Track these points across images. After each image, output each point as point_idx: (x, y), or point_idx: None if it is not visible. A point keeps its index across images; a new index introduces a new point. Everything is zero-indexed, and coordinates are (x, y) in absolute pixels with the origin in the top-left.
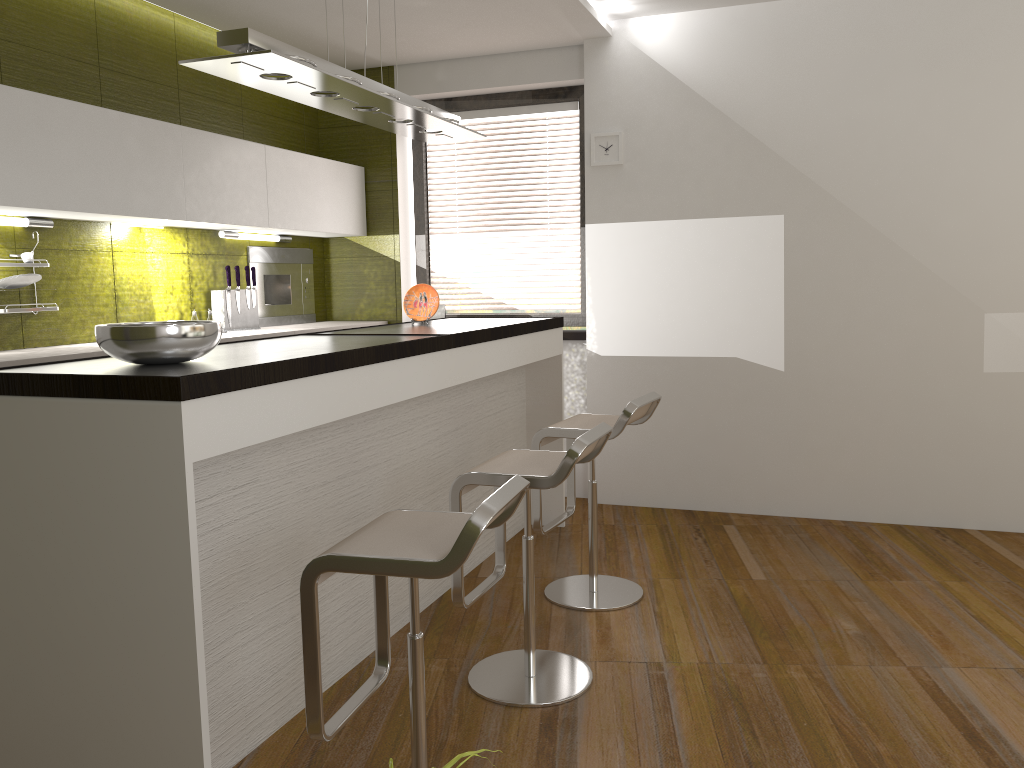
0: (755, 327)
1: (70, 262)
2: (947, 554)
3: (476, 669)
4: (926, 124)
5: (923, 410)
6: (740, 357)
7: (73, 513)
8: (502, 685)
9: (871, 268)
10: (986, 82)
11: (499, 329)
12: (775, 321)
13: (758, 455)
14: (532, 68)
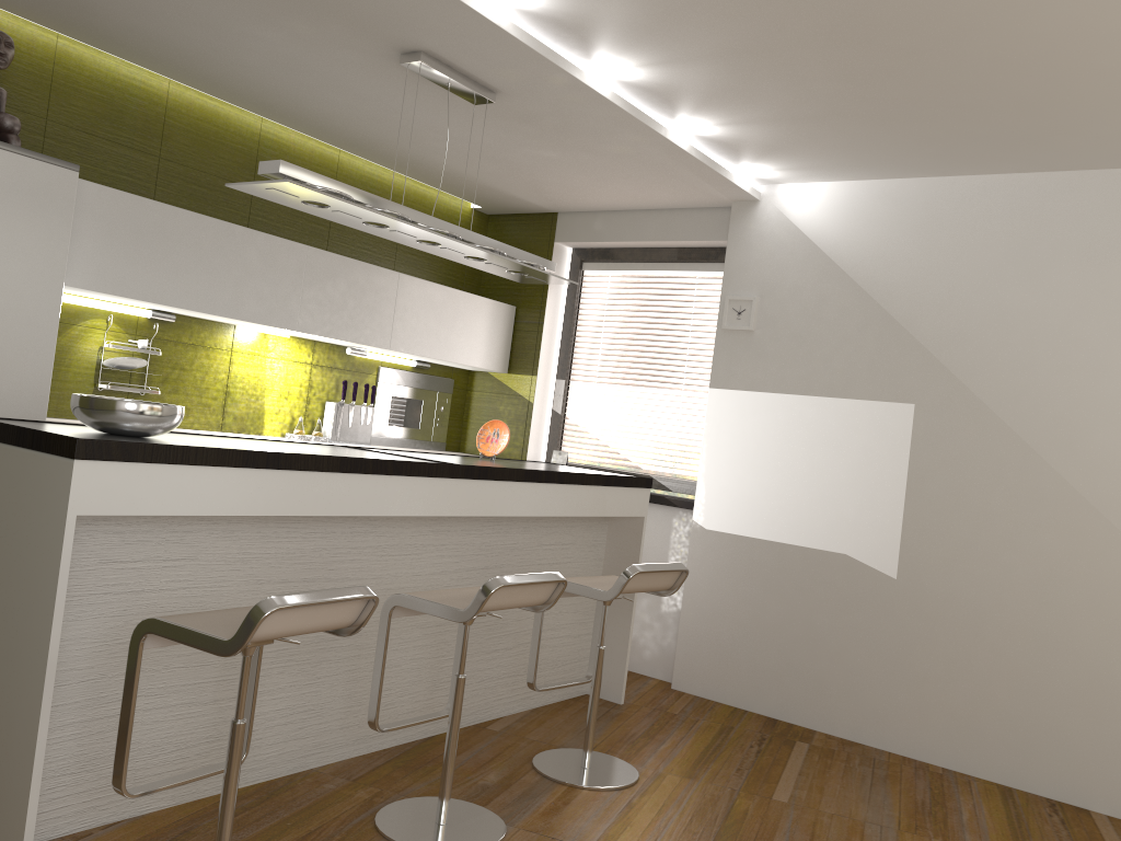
0: (870, 524)
1: (187, 354)
2: (1037, 830)
3: (395, 804)
4: (1084, 322)
5: (1052, 653)
6: (850, 555)
7: None
8: (404, 824)
9: (1006, 476)
10: None
11: (539, 472)
12: (892, 520)
13: (857, 670)
14: (683, 226)
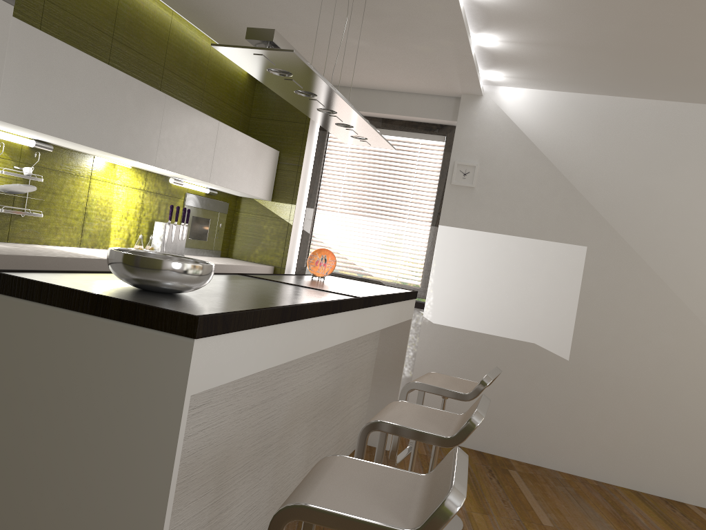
0: (552, 324)
1: (58, 180)
2: (680, 524)
3: None
4: (700, 203)
5: (667, 408)
6: (537, 344)
7: (62, 419)
8: None
9: (645, 297)
10: None
11: (386, 296)
12: (568, 322)
13: (539, 419)
14: (418, 106)
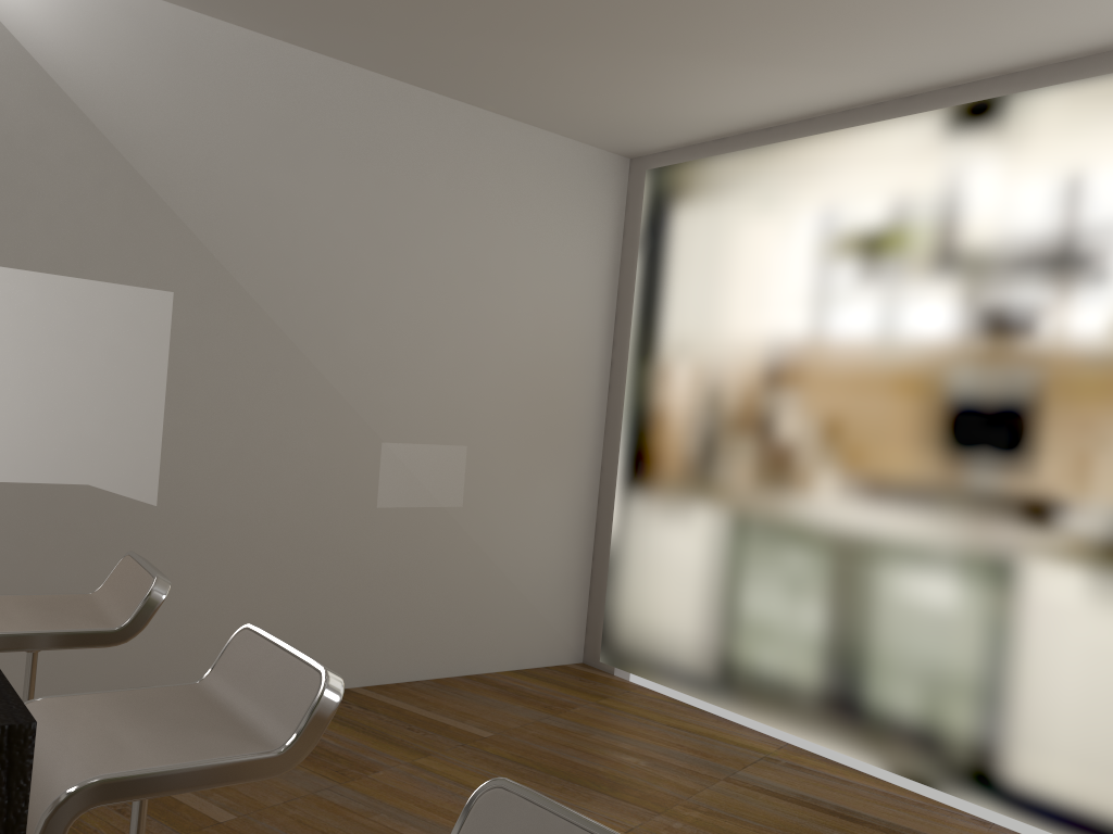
0: (121, 442)
1: None
2: (374, 724)
3: None
4: (342, 221)
5: (318, 552)
6: (95, 485)
7: None
8: None
9: (275, 378)
10: (399, 194)
11: None
12: (150, 436)
13: None
14: None
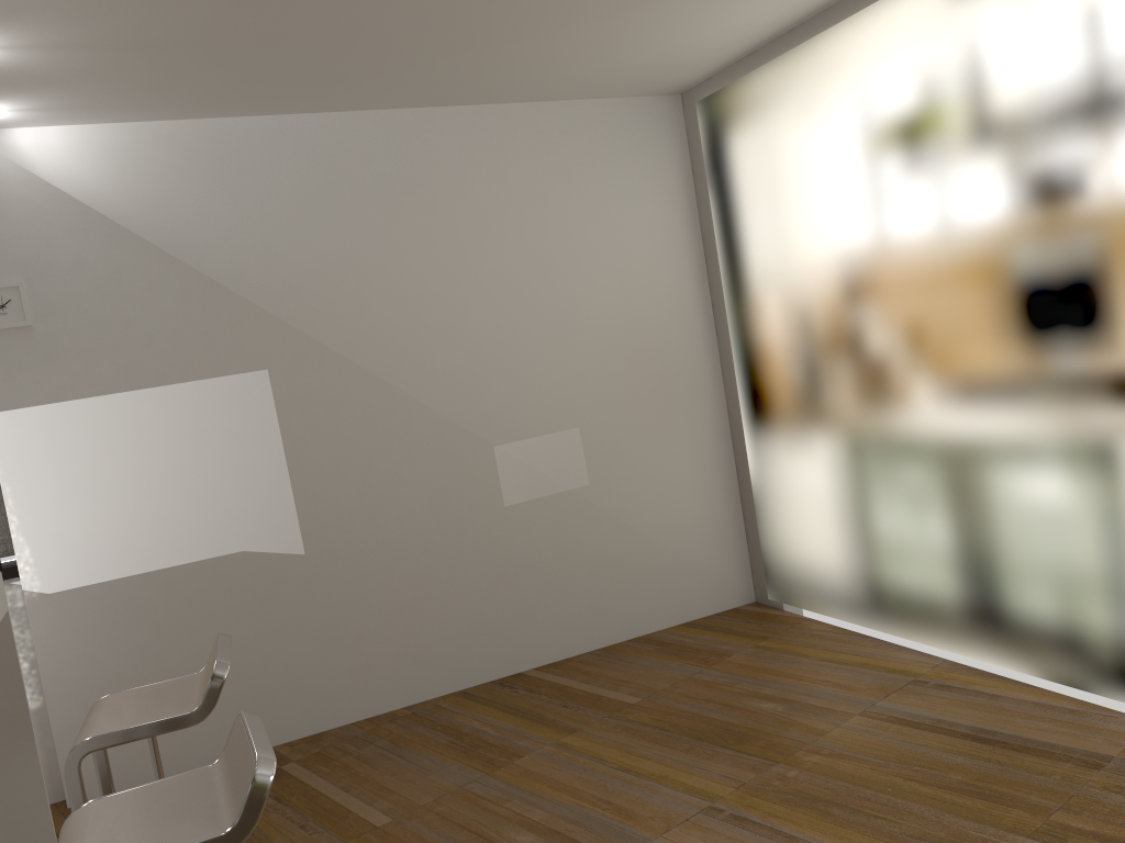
0: (260, 509)
1: None
2: (534, 707)
3: None
4: (401, 257)
5: (459, 559)
6: (249, 549)
7: None
8: None
9: (377, 417)
10: (448, 213)
11: None
12: (283, 497)
13: (295, 663)
14: None
